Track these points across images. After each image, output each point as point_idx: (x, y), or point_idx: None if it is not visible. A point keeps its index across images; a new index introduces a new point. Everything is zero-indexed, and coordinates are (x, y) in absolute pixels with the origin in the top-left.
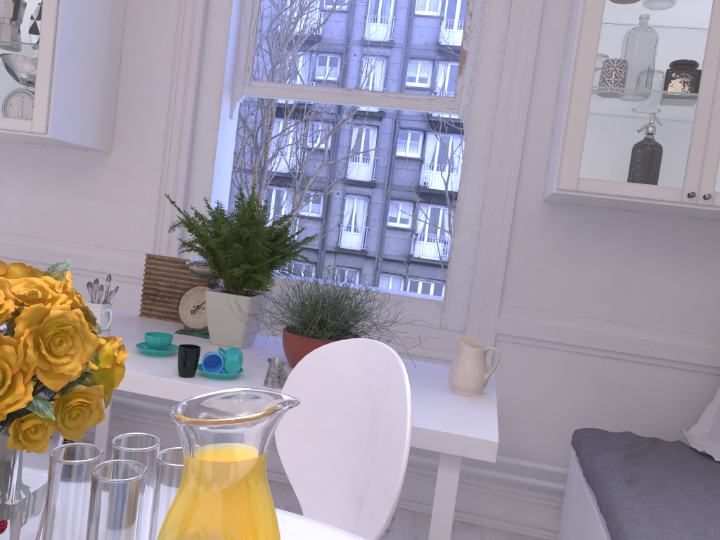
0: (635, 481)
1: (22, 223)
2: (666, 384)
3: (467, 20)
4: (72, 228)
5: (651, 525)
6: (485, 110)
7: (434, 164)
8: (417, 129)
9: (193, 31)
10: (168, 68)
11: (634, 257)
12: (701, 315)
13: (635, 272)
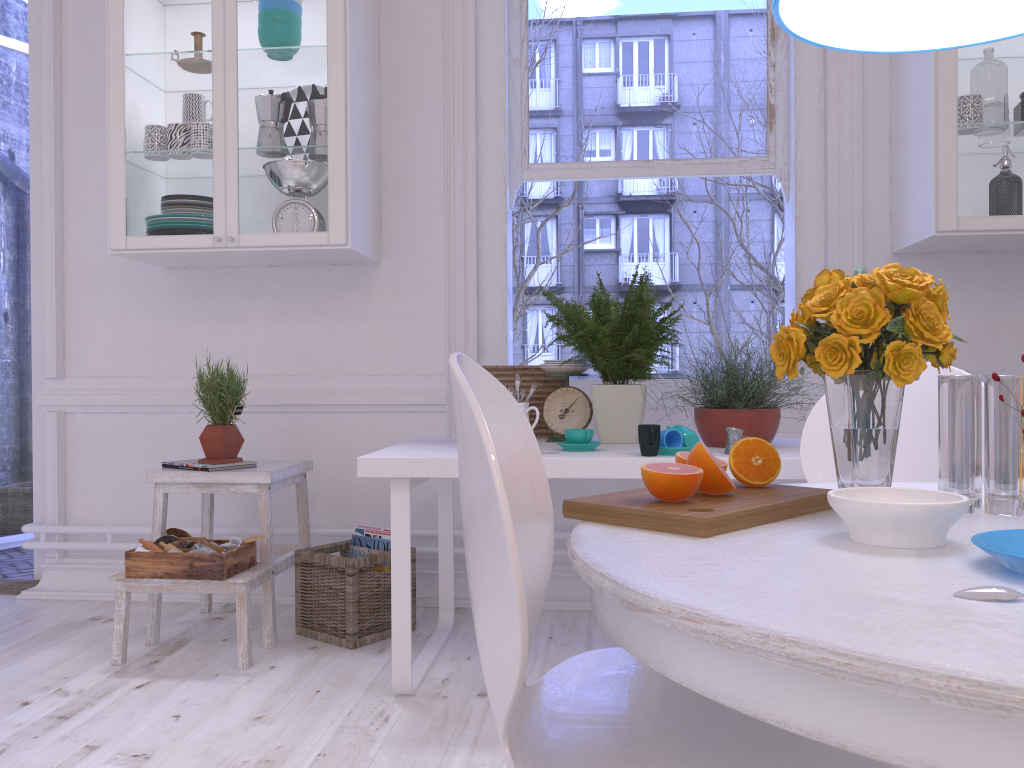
0: None
1: (274, 361)
2: None
3: (771, 71)
4: (339, 358)
5: None
6: (812, 164)
7: (633, 255)
8: (606, 213)
9: (466, 114)
10: (440, 159)
11: (997, 300)
12: None
13: (1001, 315)
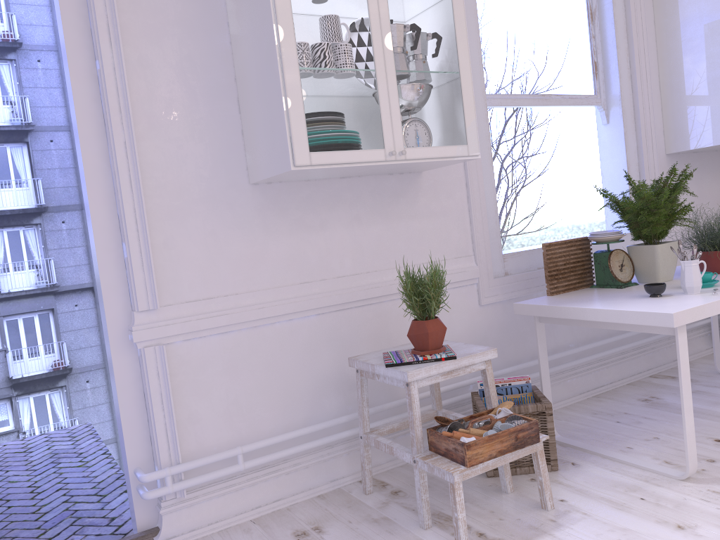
0: None
1: (354, 261)
2: None
3: (593, 40)
4: (403, 252)
5: None
6: (627, 101)
7: None
8: None
9: None
10: None
11: (701, 178)
12: None
13: (703, 187)
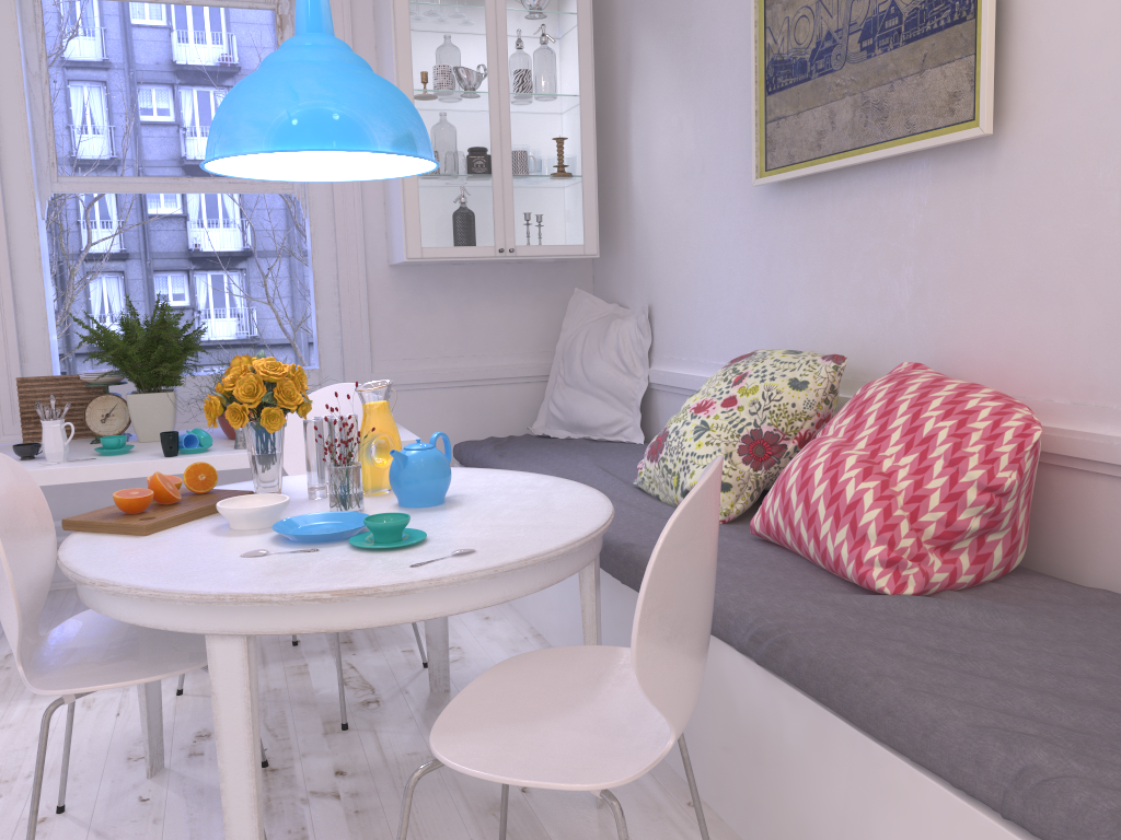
0: (504, 455)
1: None
2: (510, 397)
3: None
4: None
5: (519, 467)
6: (322, 190)
7: (203, 220)
8: None
9: None
10: None
11: (469, 301)
12: (524, 338)
13: (472, 313)
